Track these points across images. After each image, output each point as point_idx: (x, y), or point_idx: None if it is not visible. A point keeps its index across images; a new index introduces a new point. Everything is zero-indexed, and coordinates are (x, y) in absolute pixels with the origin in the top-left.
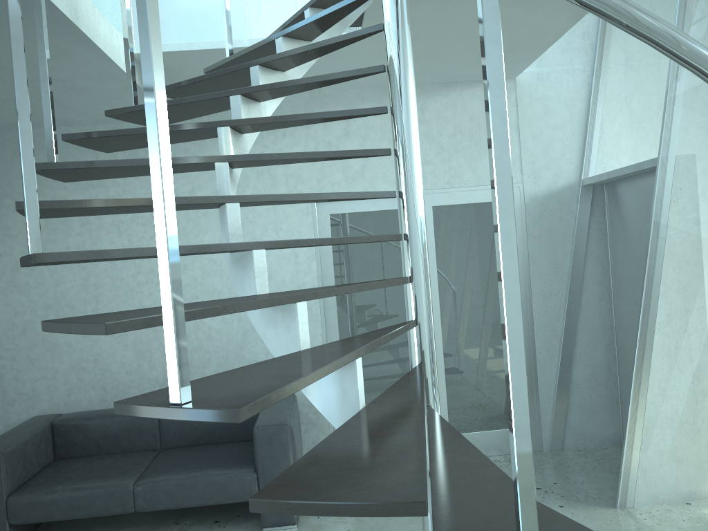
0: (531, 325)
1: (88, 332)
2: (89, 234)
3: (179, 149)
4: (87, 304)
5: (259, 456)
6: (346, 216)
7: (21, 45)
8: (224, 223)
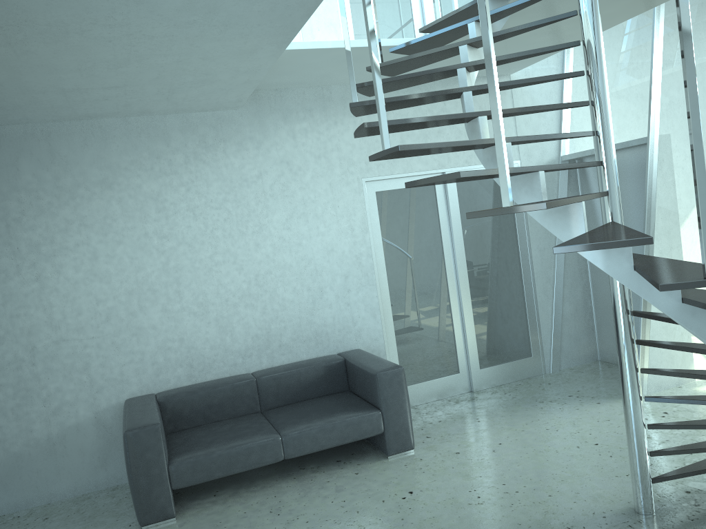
0: (532, 274)
1: (632, 245)
2: (166, 219)
3: (245, 137)
4: (169, 287)
5: (383, 396)
6: (388, 192)
7: (494, 59)
8: (531, 186)
